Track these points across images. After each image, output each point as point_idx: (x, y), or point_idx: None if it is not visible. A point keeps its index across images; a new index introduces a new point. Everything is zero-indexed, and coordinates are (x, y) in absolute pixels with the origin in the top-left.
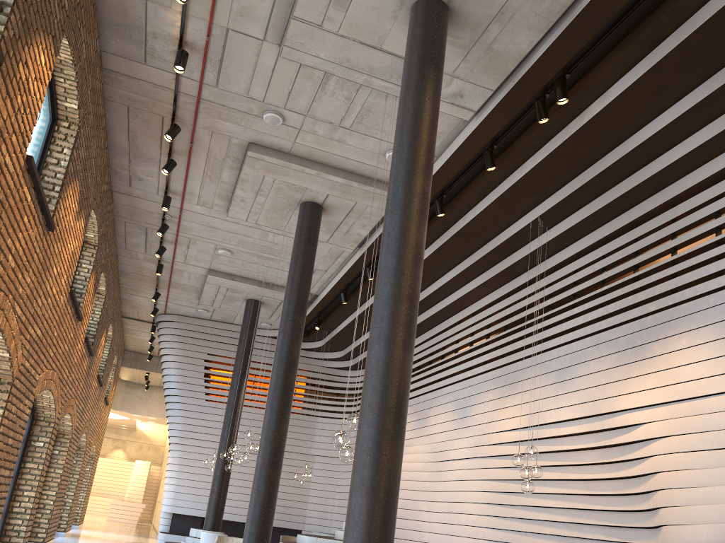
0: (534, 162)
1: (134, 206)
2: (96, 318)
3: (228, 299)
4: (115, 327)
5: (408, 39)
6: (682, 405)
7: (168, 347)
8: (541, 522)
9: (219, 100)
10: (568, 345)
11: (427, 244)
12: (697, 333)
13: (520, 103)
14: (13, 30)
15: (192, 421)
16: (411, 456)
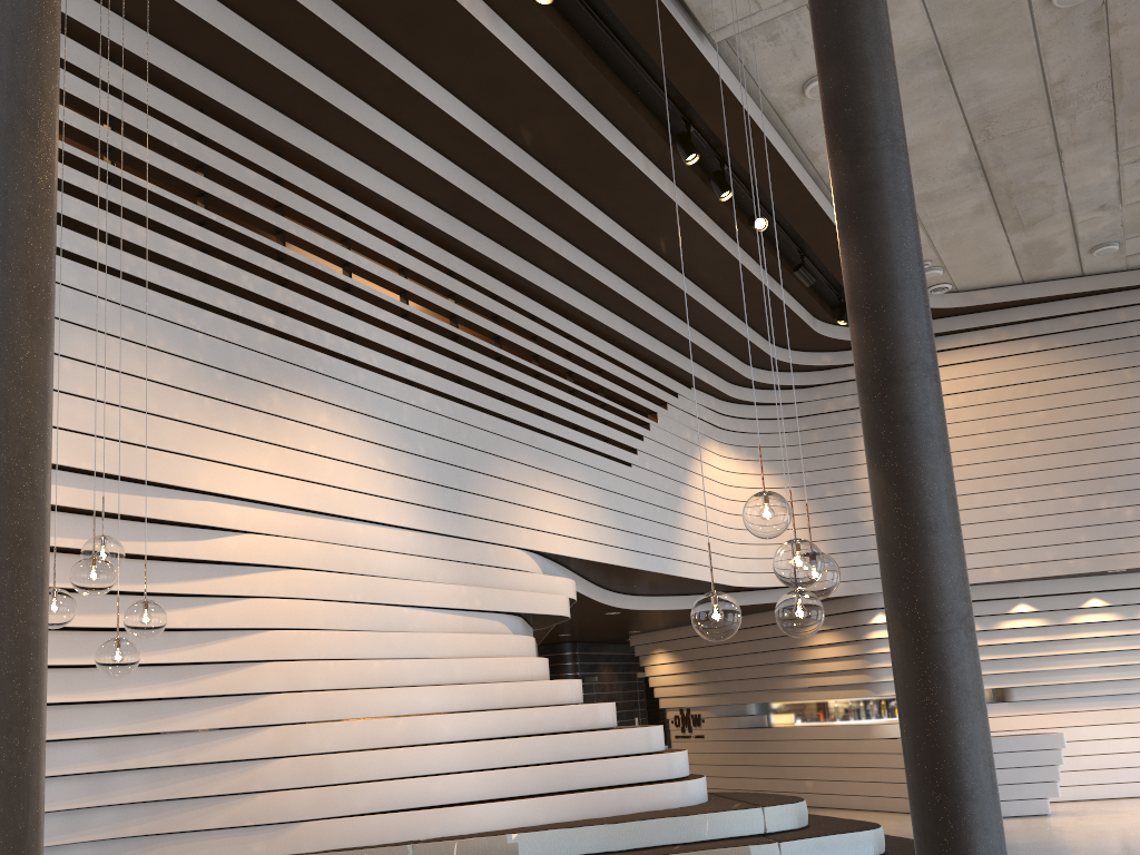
0: None
1: None
2: None
3: None
4: None
5: None
6: (316, 521)
7: None
8: None
9: None
10: None
11: None
12: (342, 415)
13: None
14: None
15: None
16: None
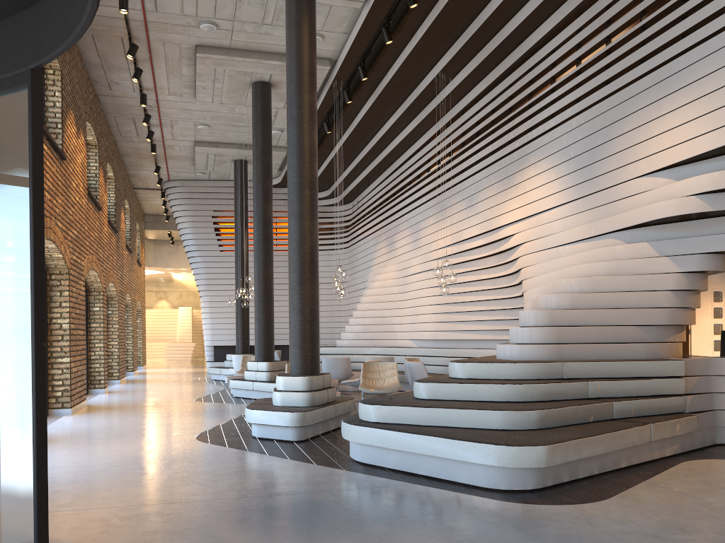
0: (421, 32)
1: (118, 103)
2: (112, 200)
3: (218, 162)
4: (130, 200)
5: None
6: (532, 219)
7: (178, 210)
8: (469, 312)
9: (162, 20)
10: (473, 176)
11: (366, 98)
12: (538, 165)
13: None
14: None
15: (213, 270)
16: (386, 275)
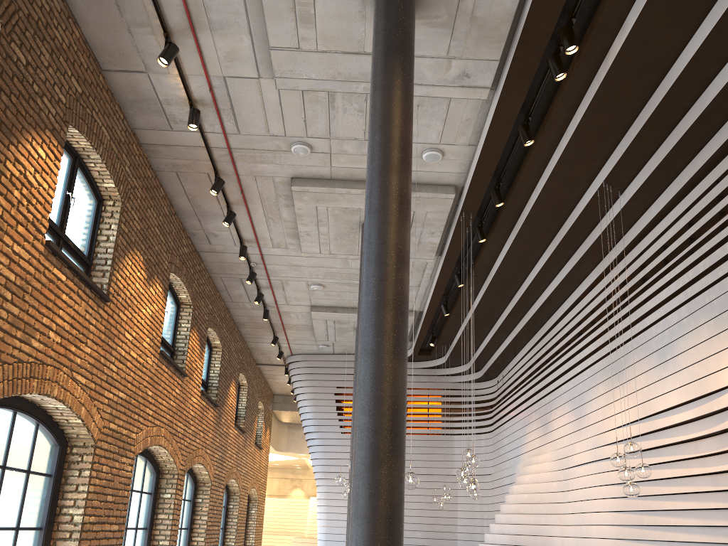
0: (574, 124)
1: (222, 260)
2: (217, 370)
3: (339, 331)
4: (250, 375)
5: (372, 35)
6: None
7: (299, 386)
8: (674, 528)
9: (247, 145)
10: (664, 319)
11: (505, 237)
12: None
13: (532, 65)
14: None
15: (332, 454)
16: (539, 466)
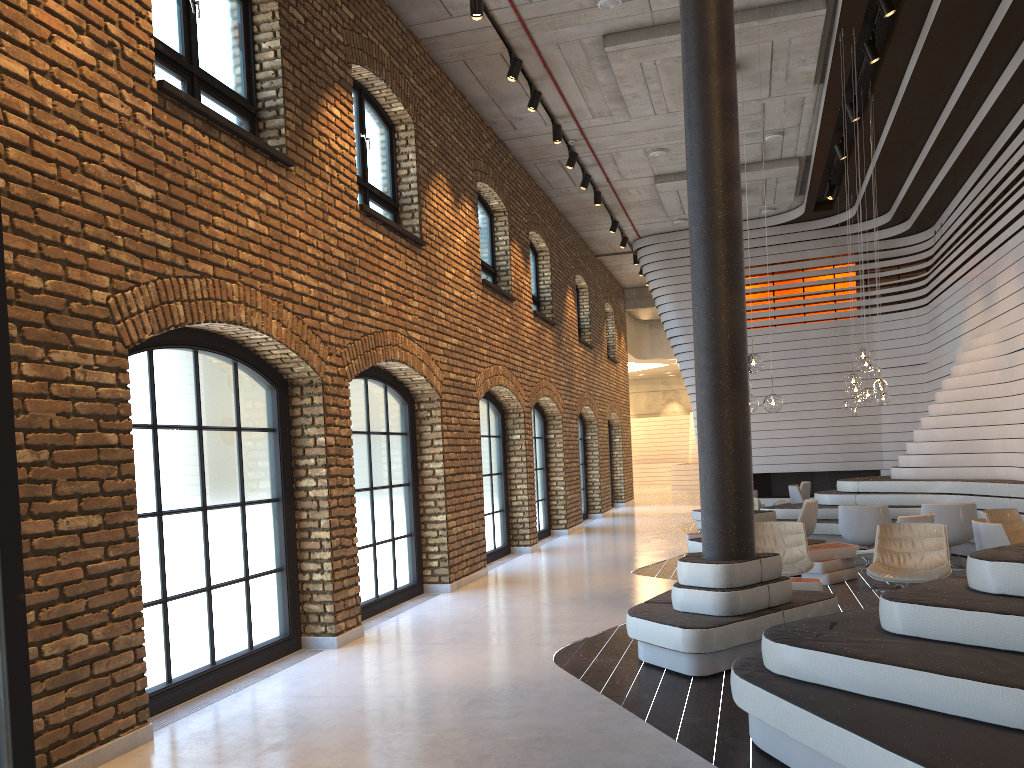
0: None
1: (532, 145)
2: (547, 281)
3: None
4: (589, 274)
5: None
6: None
7: (654, 279)
8: None
9: (542, 13)
10: None
11: (910, 46)
12: None
13: None
14: (294, 122)
15: None
16: (979, 351)
